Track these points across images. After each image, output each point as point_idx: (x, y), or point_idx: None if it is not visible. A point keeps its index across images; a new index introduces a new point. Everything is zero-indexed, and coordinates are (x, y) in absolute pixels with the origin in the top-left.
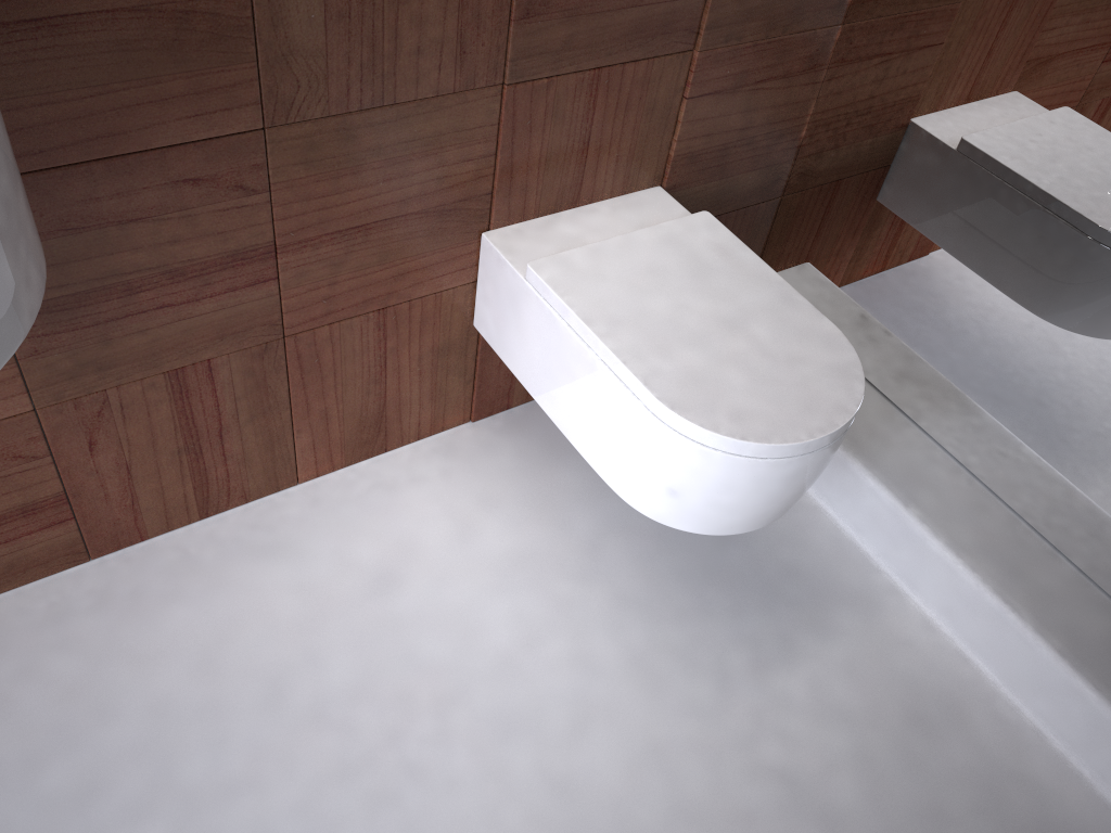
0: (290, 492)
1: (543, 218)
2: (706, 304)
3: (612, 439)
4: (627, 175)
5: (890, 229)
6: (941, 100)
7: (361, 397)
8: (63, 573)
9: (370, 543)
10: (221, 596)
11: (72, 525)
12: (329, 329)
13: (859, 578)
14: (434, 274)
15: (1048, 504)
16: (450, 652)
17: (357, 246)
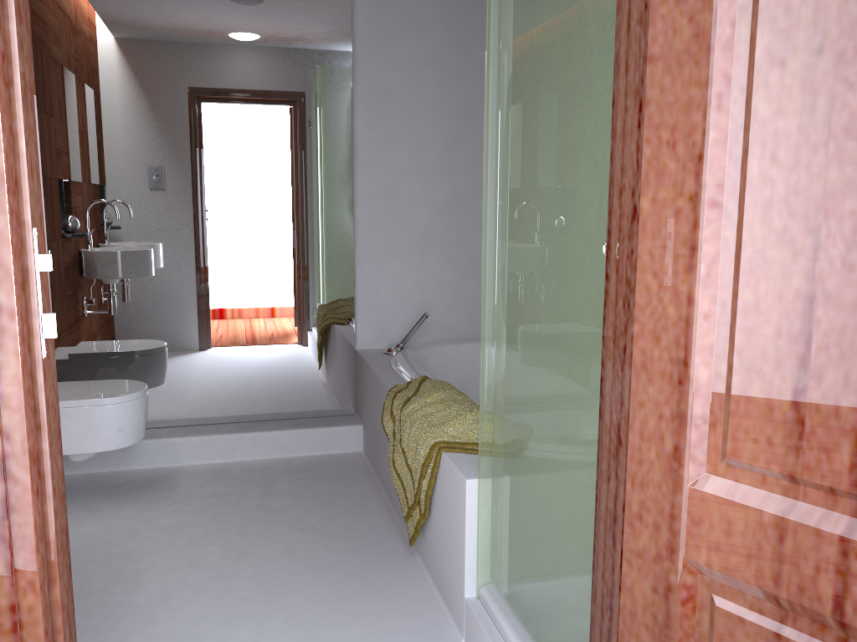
0: None
1: None
2: (77, 389)
3: (89, 431)
4: None
5: (84, 373)
6: (78, 324)
7: None
8: None
9: None
10: None
11: None
12: None
13: (166, 470)
14: None
15: (192, 413)
16: (89, 539)
17: None
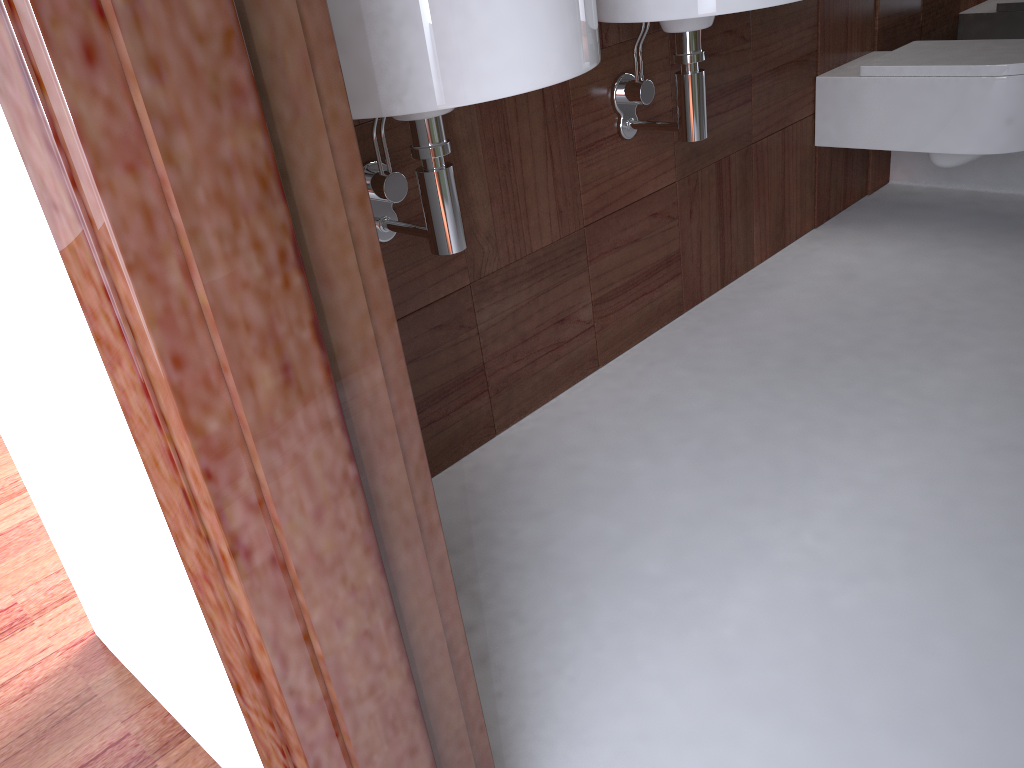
0: (753, 271)
1: (836, 68)
2: (962, 50)
3: (957, 119)
4: (861, 42)
5: (1002, 33)
6: None
7: (776, 197)
8: (675, 320)
9: (821, 270)
10: (768, 303)
11: (680, 279)
12: (766, 140)
13: None
14: (799, 106)
15: None
16: (915, 282)
17: (775, 82)
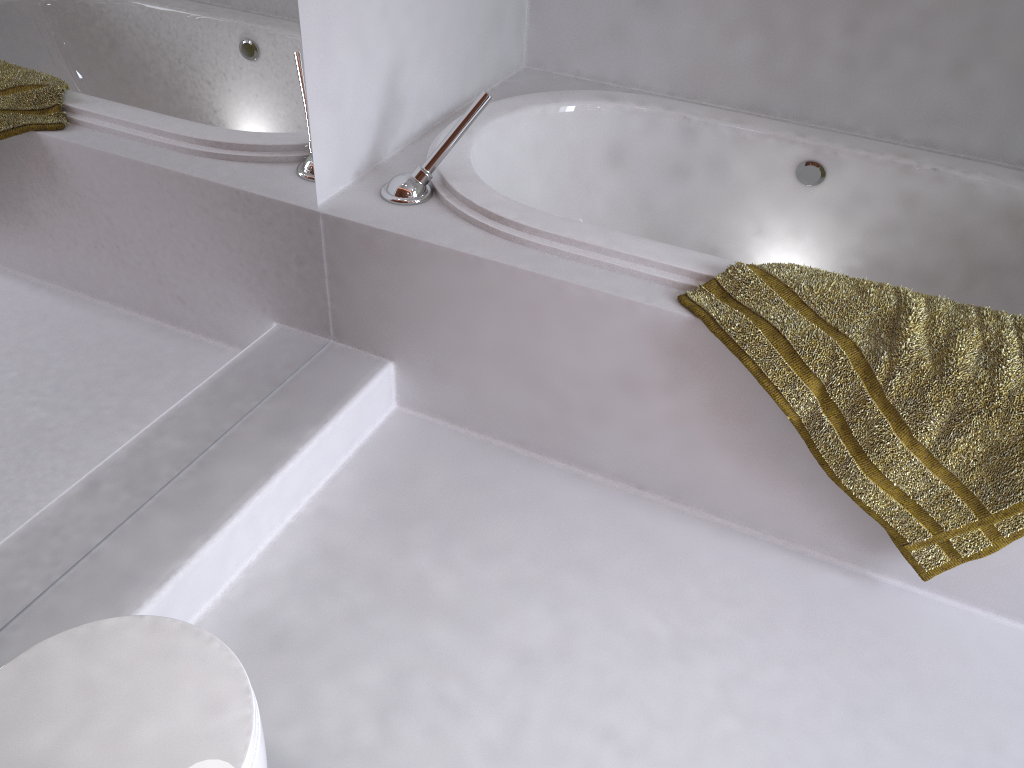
0: None
1: None
2: None
3: None
4: None
5: None
6: None
7: None
8: None
9: None
10: None
11: None
12: None
13: None
14: None
15: (57, 550)
16: None
17: None
